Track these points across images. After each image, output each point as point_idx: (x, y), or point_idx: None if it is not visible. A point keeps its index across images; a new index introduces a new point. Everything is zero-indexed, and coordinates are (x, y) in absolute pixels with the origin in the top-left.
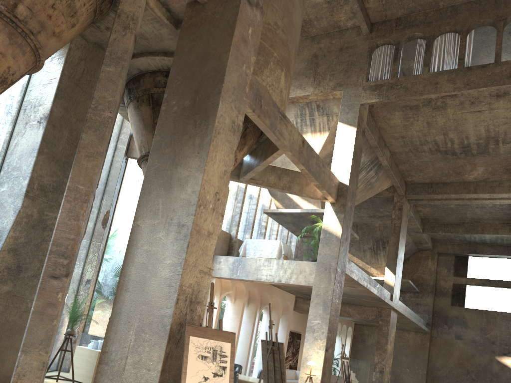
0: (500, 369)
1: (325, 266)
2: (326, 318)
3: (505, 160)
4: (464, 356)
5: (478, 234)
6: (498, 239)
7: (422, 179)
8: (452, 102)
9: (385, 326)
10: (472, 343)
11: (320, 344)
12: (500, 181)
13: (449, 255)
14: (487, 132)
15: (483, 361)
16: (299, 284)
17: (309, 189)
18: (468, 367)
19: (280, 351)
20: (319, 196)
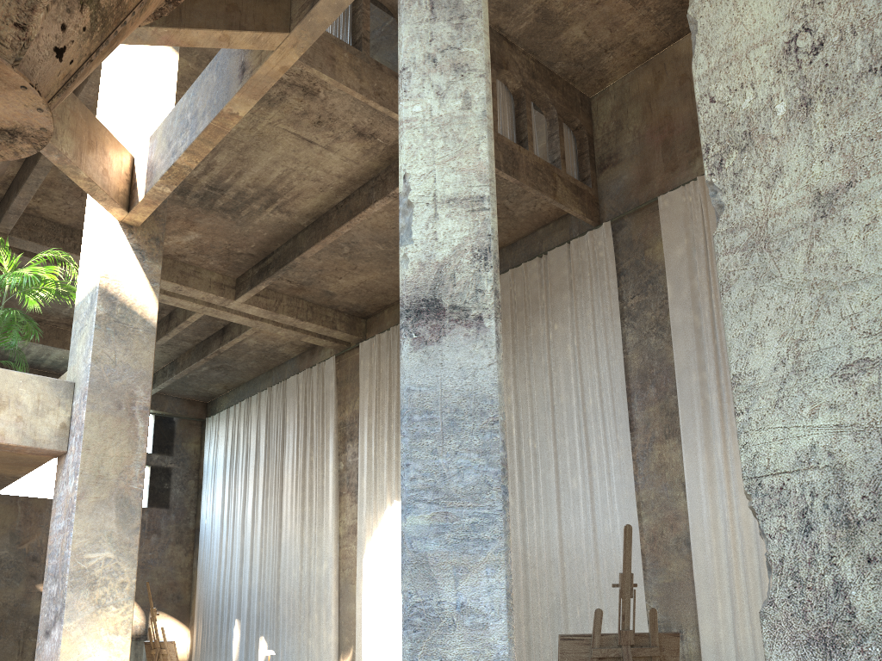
0: None
1: (116, 397)
2: (129, 543)
3: (245, 236)
4: None
5: (66, 349)
6: None
7: (62, 215)
8: (295, 104)
9: None
10: None
11: (116, 620)
12: (197, 267)
13: None
14: (278, 181)
15: (13, 598)
16: None
17: (94, 162)
18: None
19: (665, 658)
20: (113, 194)
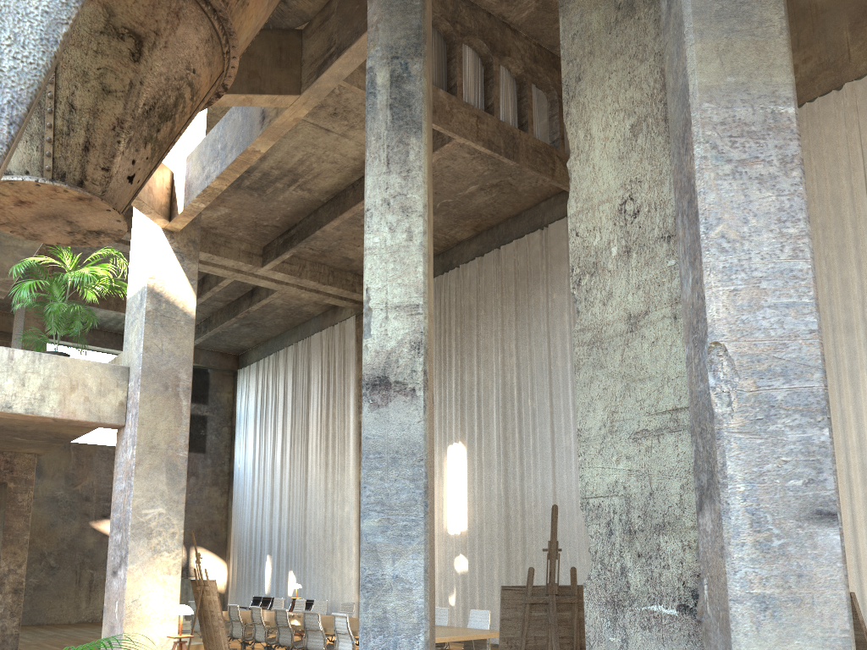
0: (98, 542)
1: (163, 380)
2: (177, 501)
3: (270, 211)
4: (37, 528)
5: (110, 310)
6: (113, 320)
7: None
8: None
9: (25, 493)
10: (51, 503)
11: (168, 563)
12: (227, 237)
13: (9, 337)
14: (299, 164)
15: (70, 533)
16: (71, 418)
17: None
18: (43, 547)
19: (582, 604)
20: (157, 208)
